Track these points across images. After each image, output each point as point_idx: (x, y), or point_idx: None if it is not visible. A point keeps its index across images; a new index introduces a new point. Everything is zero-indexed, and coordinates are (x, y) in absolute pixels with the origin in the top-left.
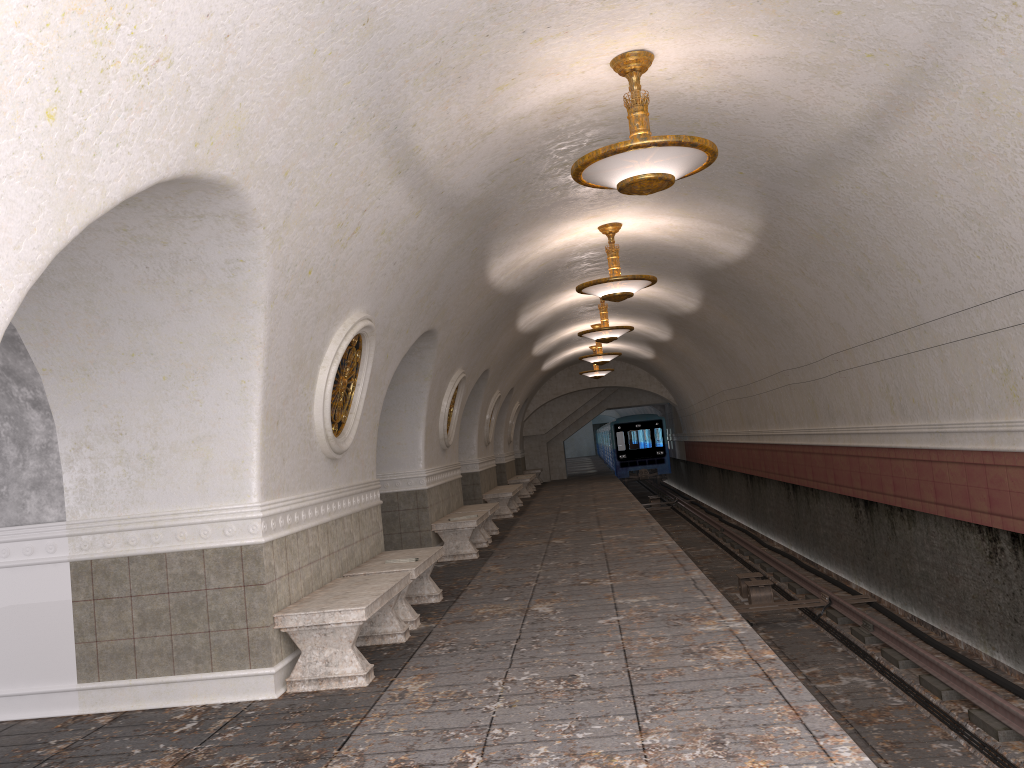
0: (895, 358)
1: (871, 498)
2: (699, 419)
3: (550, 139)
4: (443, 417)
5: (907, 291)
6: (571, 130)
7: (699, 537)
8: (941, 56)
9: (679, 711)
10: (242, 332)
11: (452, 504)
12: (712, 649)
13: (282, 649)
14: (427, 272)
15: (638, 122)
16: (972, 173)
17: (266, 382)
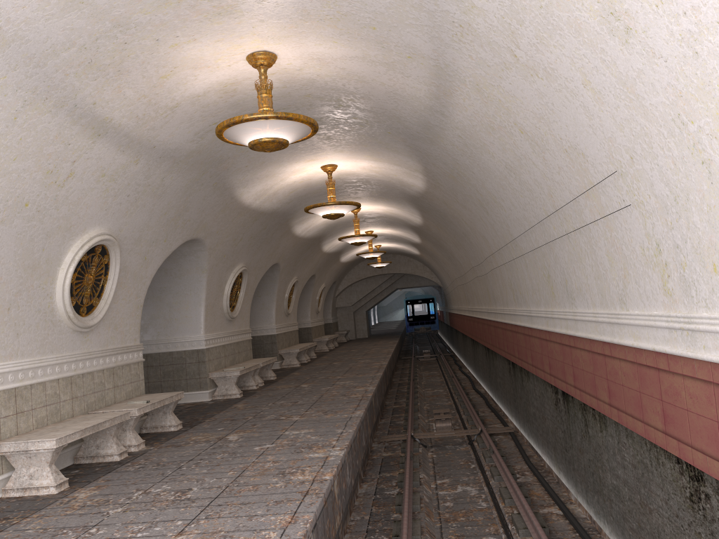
0: (510, 262)
1: (511, 359)
2: (452, 297)
3: (235, 110)
4: (226, 298)
5: (503, 217)
6: (249, 104)
7: (439, 381)
8: (445, 59)
9: (221, 518)
10: None
11: (238, 358)
12: (298, 471)
13: (3, 467)
14: (170, 200)
15: (262, 101)
16: (498, 139)
17: None
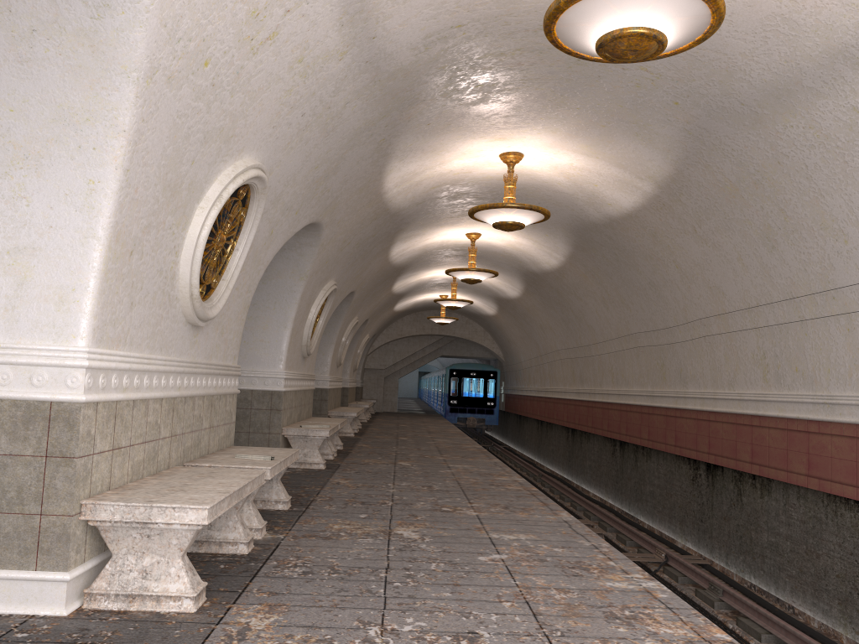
0: (782, 325)
1: (719, 463)
2: (525, 375)
3: (501, 8)
4: (309, 324)
5: (824, 253)
6: (526, 2)
7: None
8: None
9: None
10: (100, 110)
11: (303, 413)
12: (640, 616)
13: (86, 548)
14: (331, 147)
15: None
16: None
17: (124, 190)
